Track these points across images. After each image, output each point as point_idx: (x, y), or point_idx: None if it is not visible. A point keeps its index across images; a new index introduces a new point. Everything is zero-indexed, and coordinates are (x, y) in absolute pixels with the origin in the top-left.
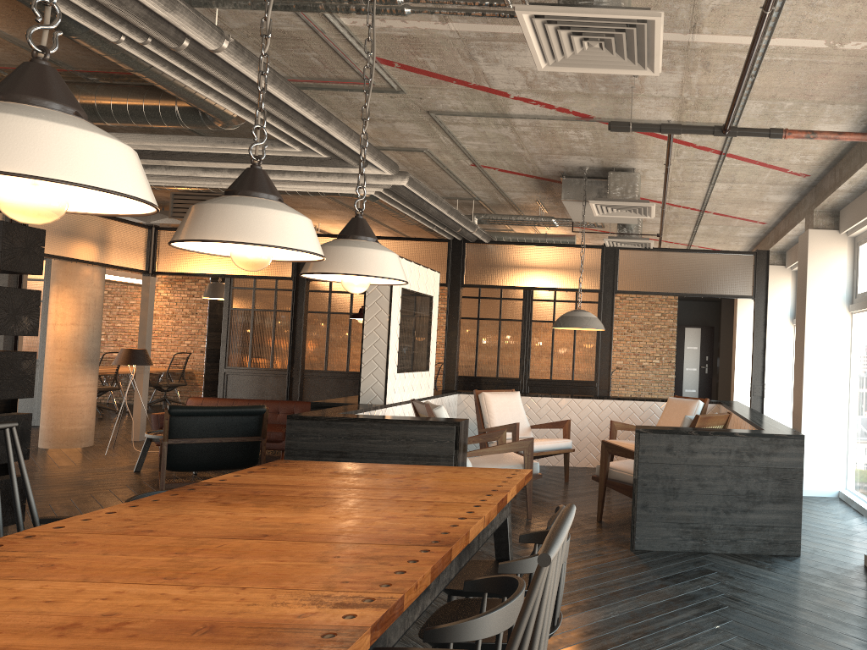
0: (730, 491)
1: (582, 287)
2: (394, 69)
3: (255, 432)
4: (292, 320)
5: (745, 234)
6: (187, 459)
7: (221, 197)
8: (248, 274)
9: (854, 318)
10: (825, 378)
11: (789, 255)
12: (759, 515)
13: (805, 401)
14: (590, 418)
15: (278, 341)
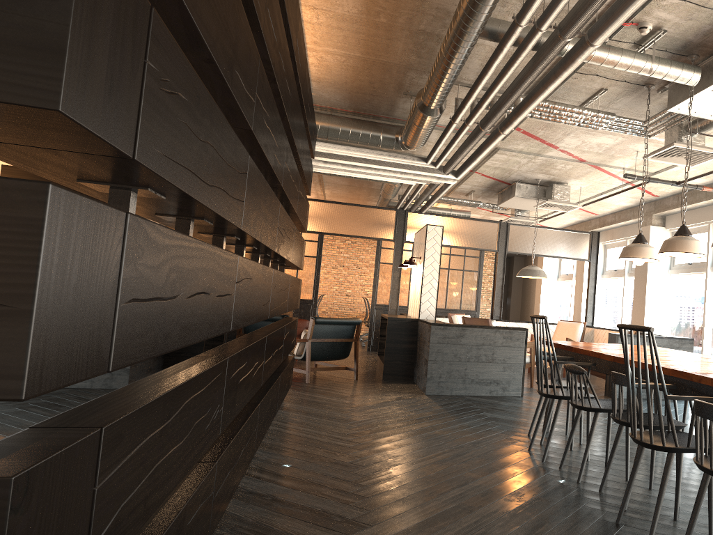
0: None
1: (485, 247)
2: (516, 132)
3: (351, 336)
4: None
5: (575, 219)
6: (316, 352)
7: (686, 237)
8: None
9: (671, 278)
10: (655, 311)
11: (604, 234)
12: None
13: (645, 324)
14: None
15: None
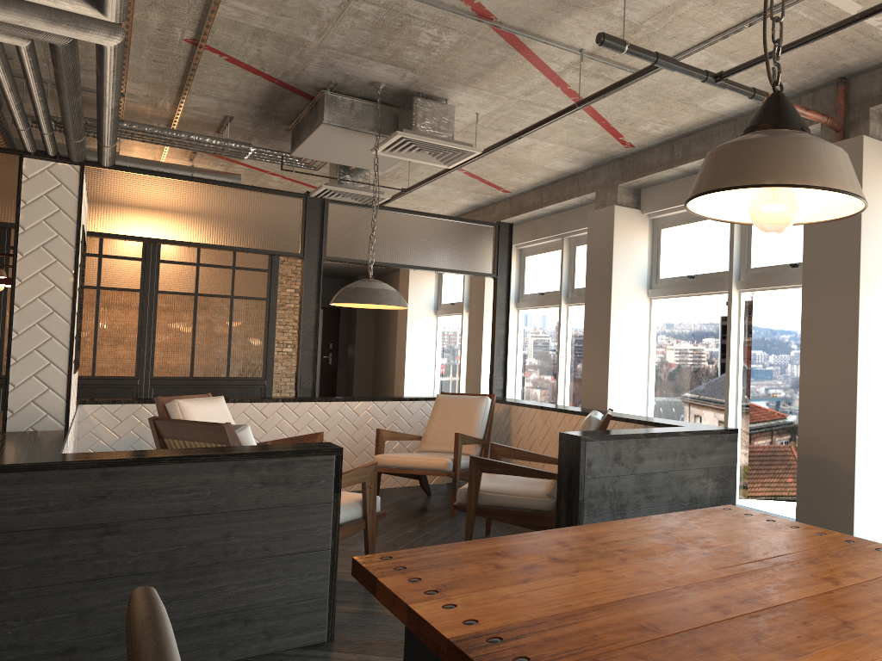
0: (675, 499)
1: (274, 248)
2: None
3: None
4: None
5: (465, 202)
6: None
7: None
8: None
9: (654, 304)
10: (628, 367)
11: (519, 231)
12: None
13: (610, 392)
14: (312, 428)
15: None
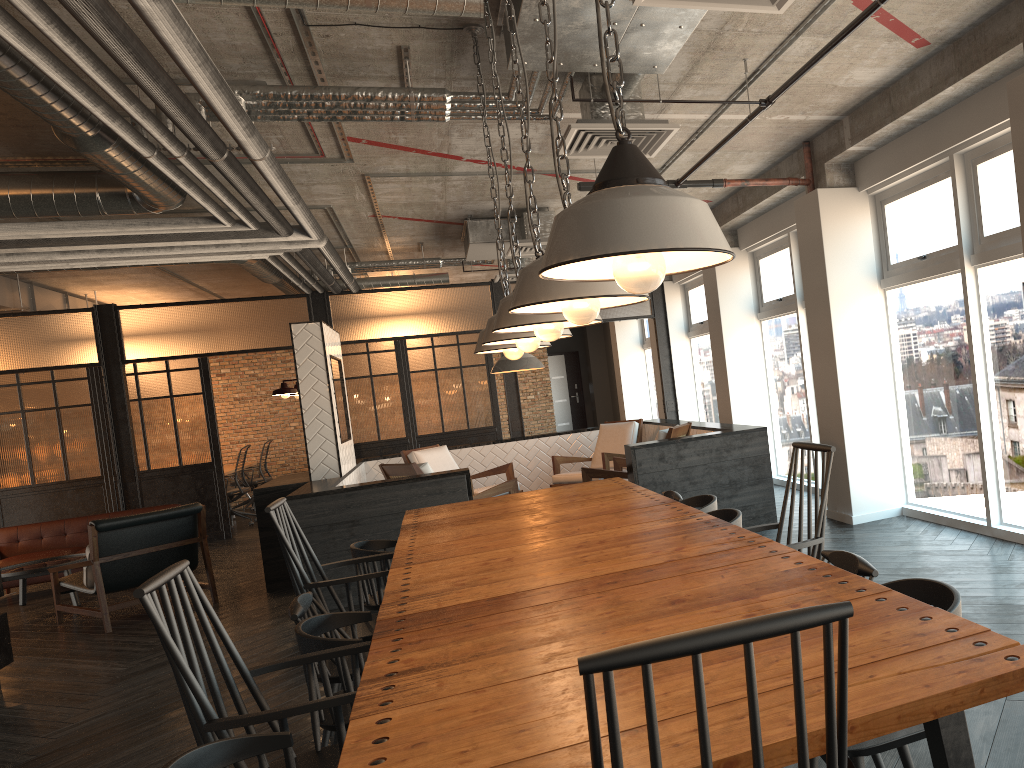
0: (716, 483)
1: (475, 328)
2: (358, 144)
3: (191, 534)
4: (111, 414)
5: None
6: (121, 576)
7: None
8: (31, 367)
9: (763, 325)
10: (746, 382)
11: None
12: (741, 498)
13: (733, 405)
14: (517, 460)
15: (70, 445)
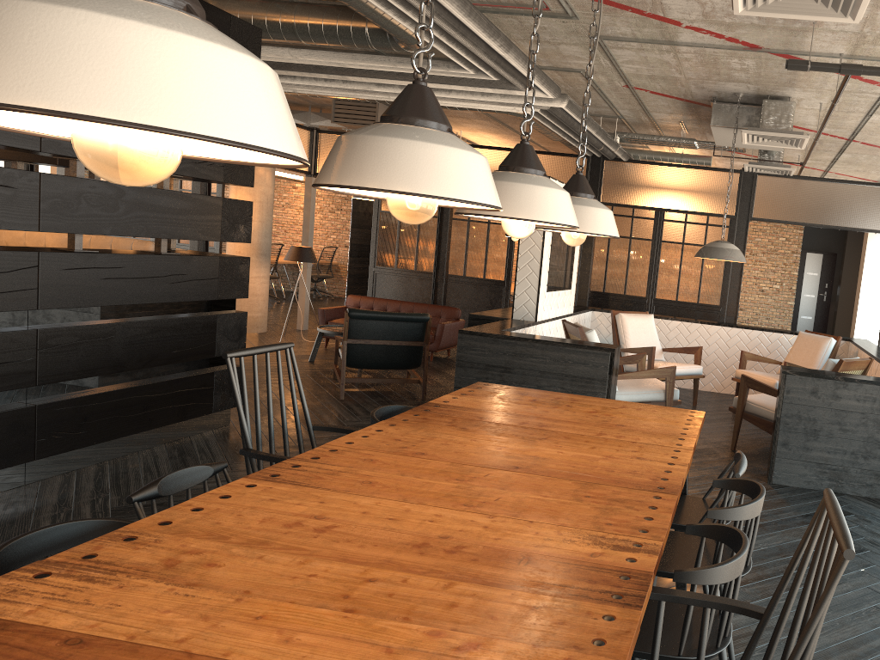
0: (870, 438)
1: (717, 212)
2: None
3: (419, 338)
4: (438, 227)
5: None
6: (362, 357)
7: (501, 173)
8: None
9: None
10: None
11: None
12: None
13: None
14: (718, 345)
15: (421, 245)
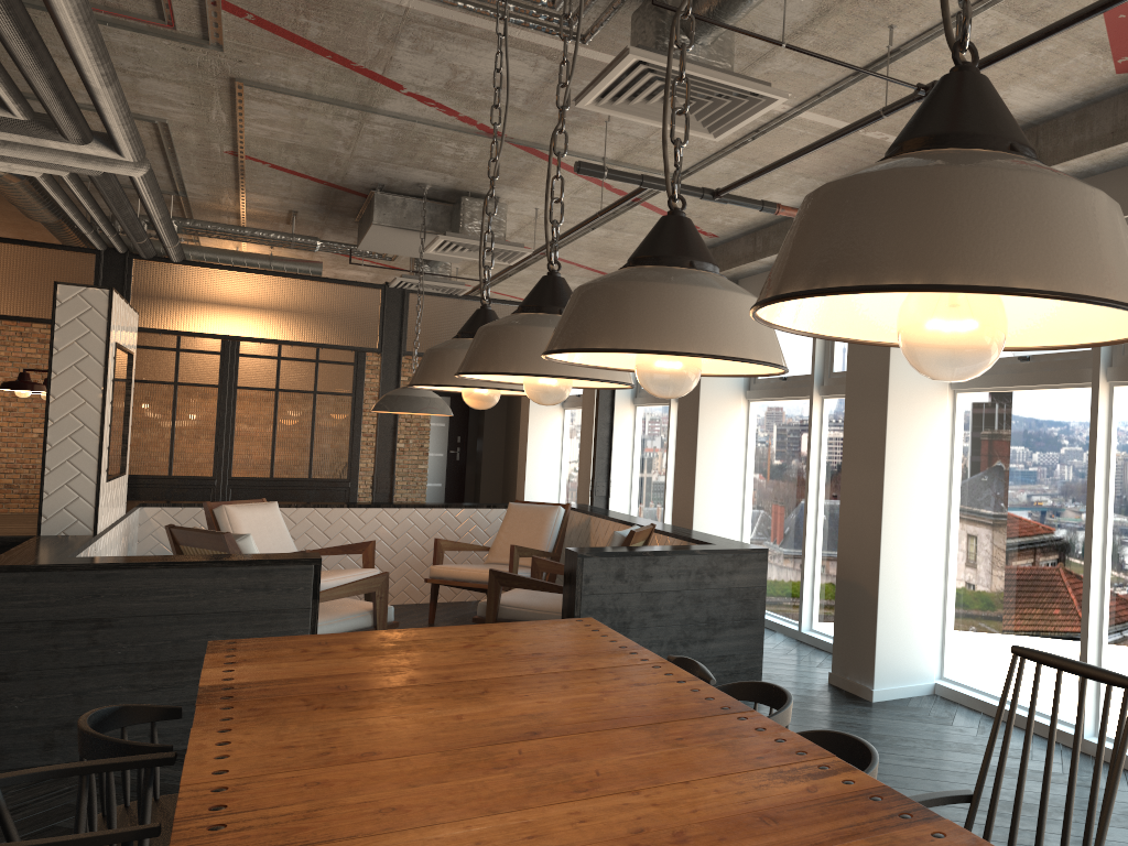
0: (689, 619)
1: (350, 343)
2: (238, 21)
3: None
4: None
5: (575, 285)
6: None
7: (550, 317)
8: None
9: (752, 406)
10: (719, 476)
11: None
12: (720, 644)
13: (697, 504)
14: (379, 535)
15: None
